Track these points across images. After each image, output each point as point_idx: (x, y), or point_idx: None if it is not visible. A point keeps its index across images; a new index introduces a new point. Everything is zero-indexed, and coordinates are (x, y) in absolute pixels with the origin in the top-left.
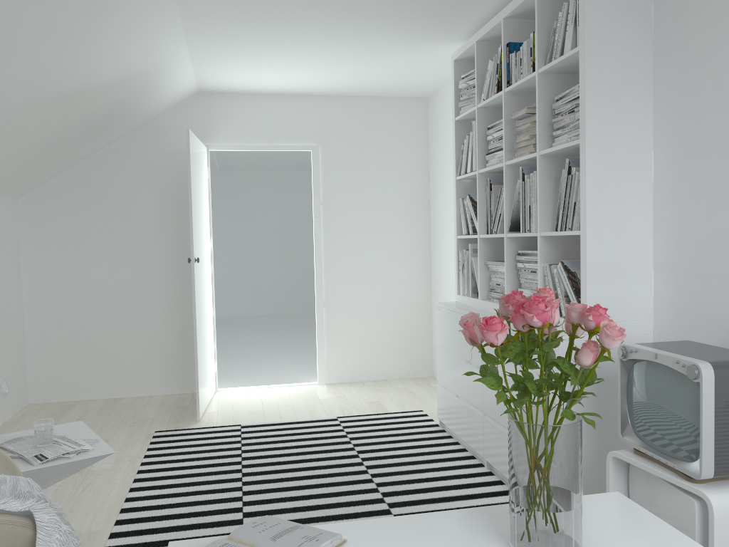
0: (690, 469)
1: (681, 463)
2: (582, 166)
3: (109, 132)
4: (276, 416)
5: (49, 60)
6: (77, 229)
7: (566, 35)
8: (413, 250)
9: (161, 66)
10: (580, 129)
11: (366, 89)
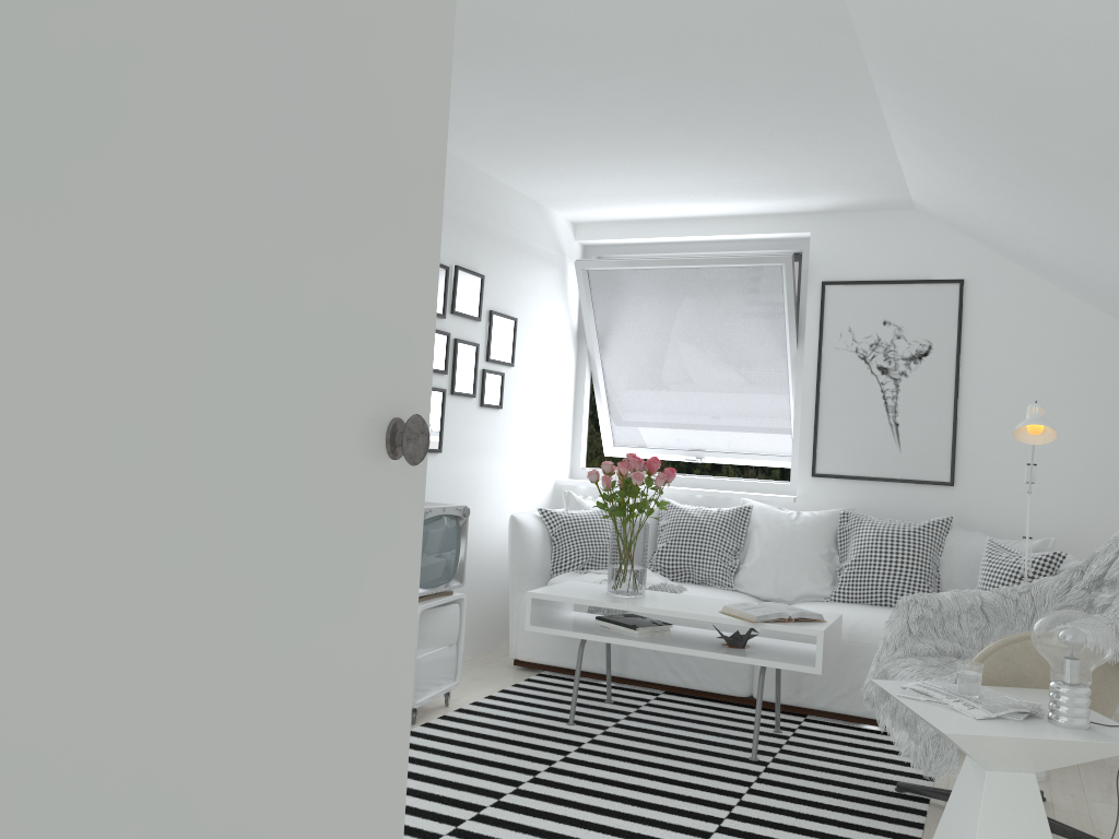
0: (456, 583)
1: (449, 584)
2: None
3: None
4: None
5: None
6: None
7: None
8: None
9: None
10: None
11: None
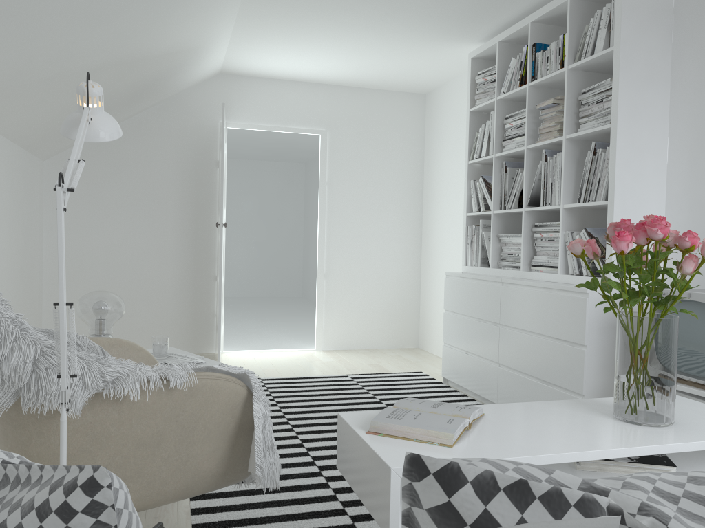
0: None
1: None
2: (612, 146)
3: (140, 103)
4: (289, 372)
5: (136, 24)
6: (99, 193)
7: (597, 37)
8: (407, 231)
9: (206, 43)
10: (612, 116)
11: (375, 82)
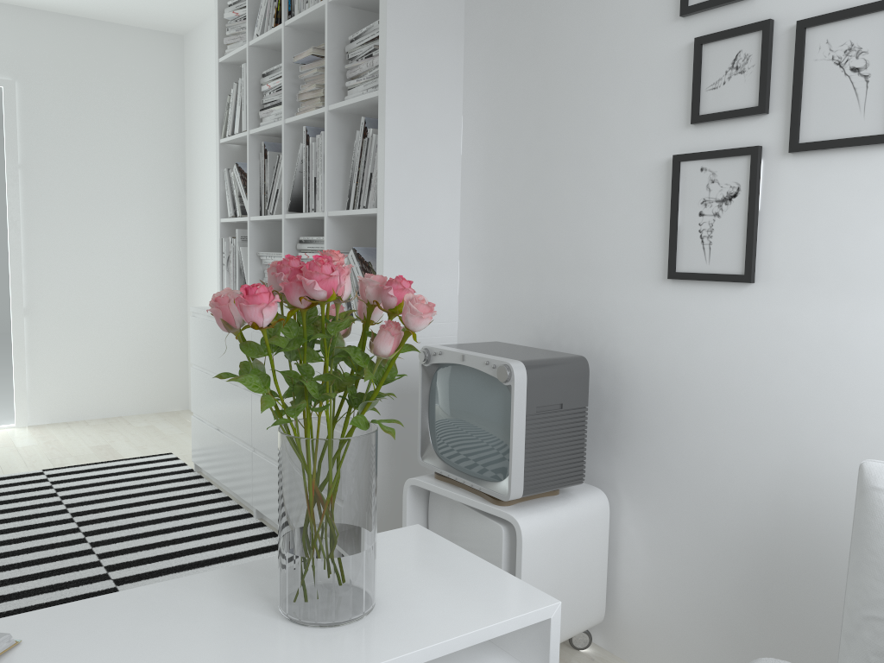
0: (498, 489)
1: (488, 484)
2: (381, 125)
3: None
4: None
5: None
6: None
7: None
8: (162, 241)
9: None
10: (380, 78)
11: (92, 8)
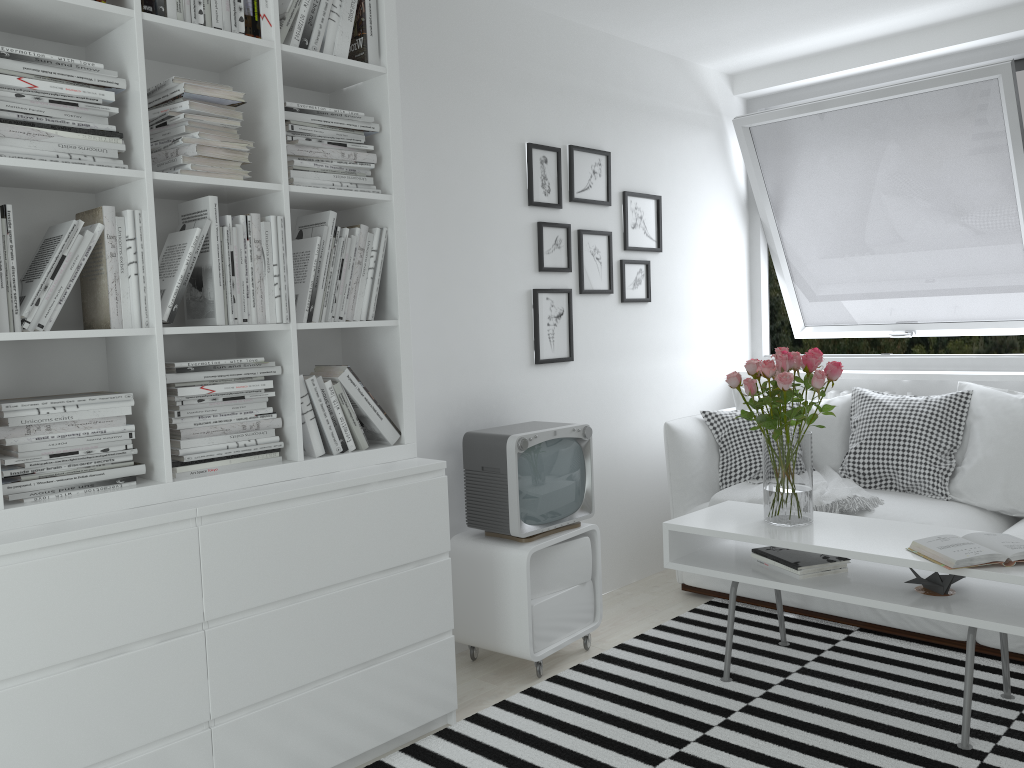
0: (583, 514)
1: (573, 515)
2: (401, 233)
3: None
4: None
5: None
6: None
7: (331, 25)
8: None
9: None
10: (394, 183)
11: None
